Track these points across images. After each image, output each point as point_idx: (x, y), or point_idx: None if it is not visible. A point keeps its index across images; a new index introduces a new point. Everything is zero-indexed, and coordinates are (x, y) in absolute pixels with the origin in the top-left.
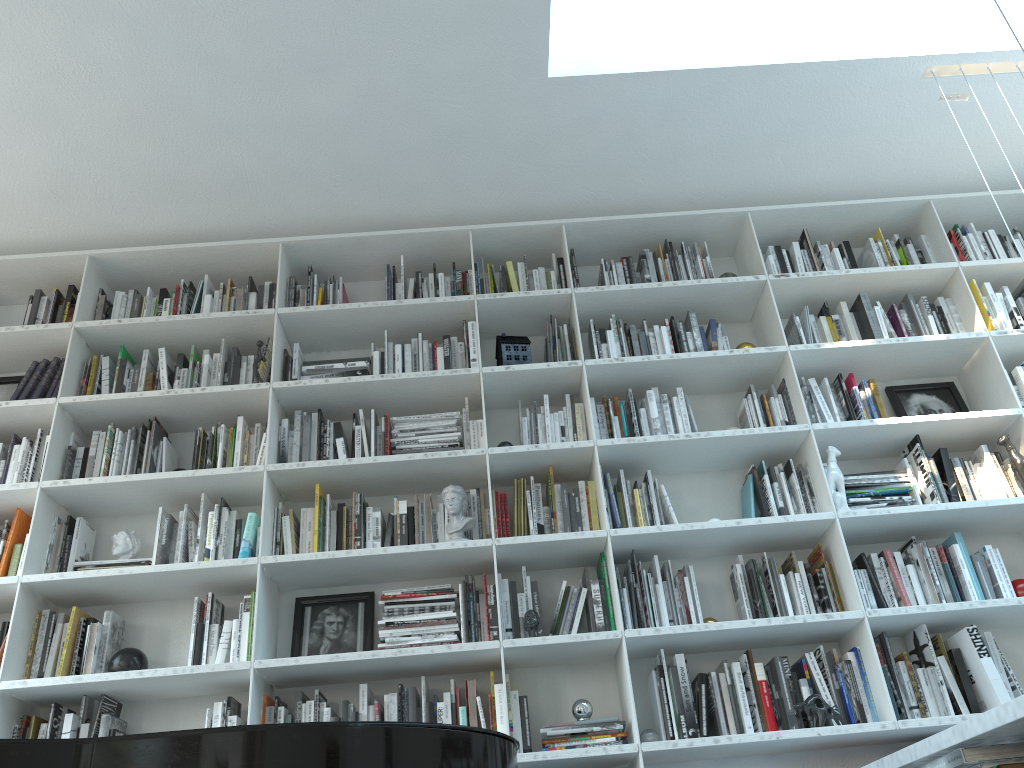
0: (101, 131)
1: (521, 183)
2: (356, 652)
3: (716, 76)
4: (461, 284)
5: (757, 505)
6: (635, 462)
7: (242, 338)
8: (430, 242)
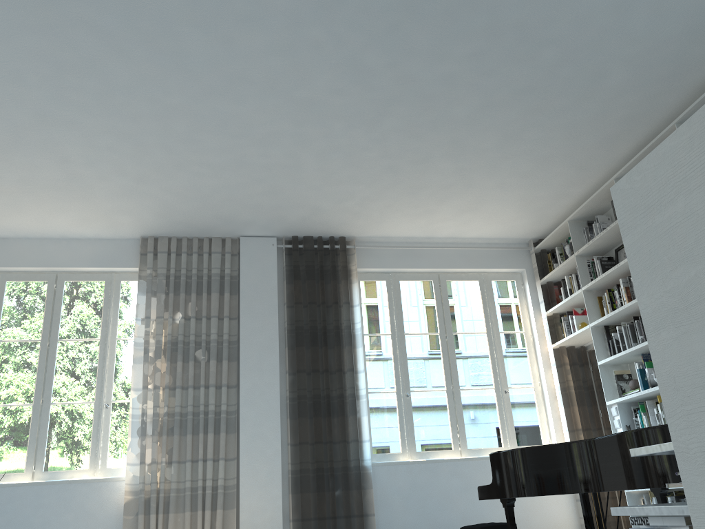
0: (566, 148)
1: None
2: None
3: None
4: None
5: None
6: None
7: None
8: None
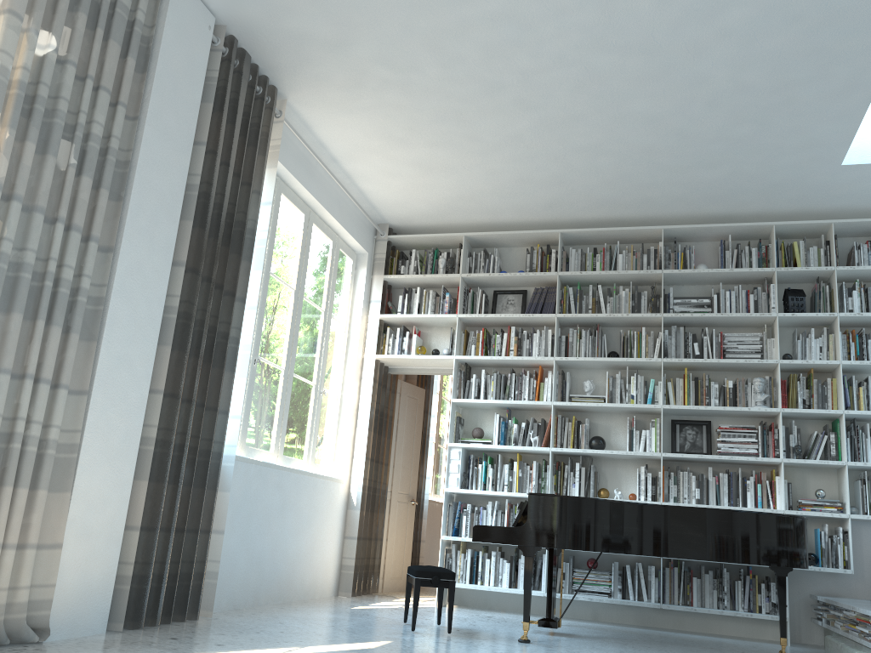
0: (585, 186)
1: (809, 200)
2: (710, 455)
3: None
4: (764, 254)
5: None
6: (861, 369)
7: (639, 280)
8: (748, 228)
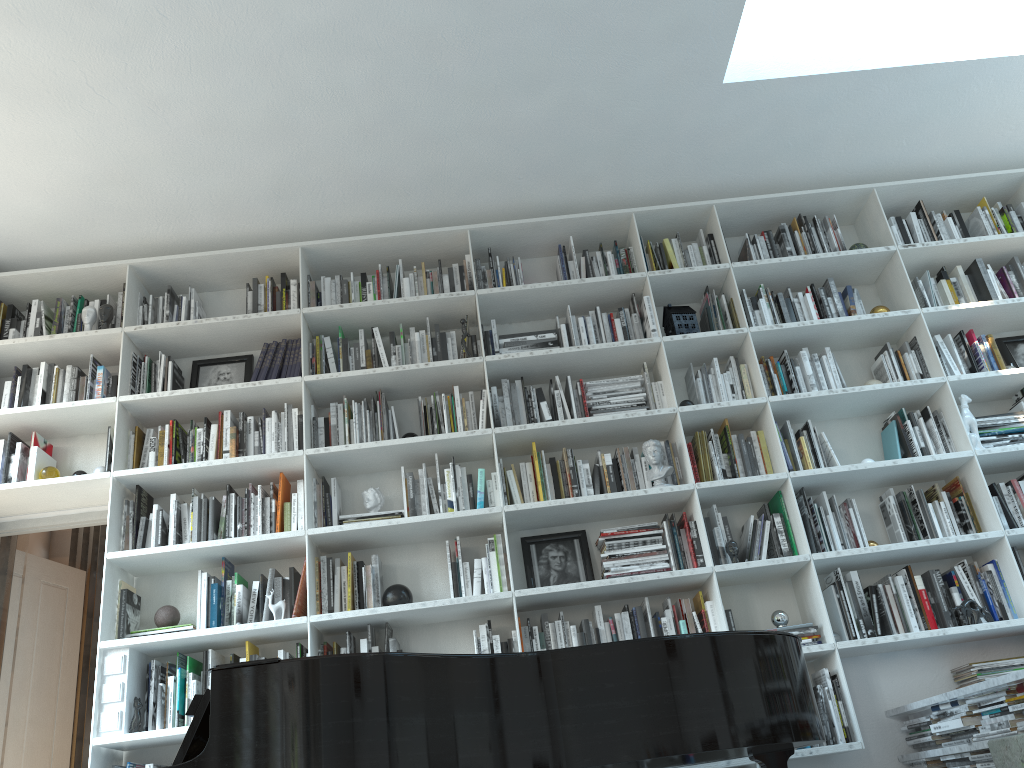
0: (331, 142)
1: (678, 169)
2: (596, 580)
3: (865, 76)
4: (626, 260)
5: (900, 446)
6: (794, 413)
7: (440, 316)
8: (596, 224)
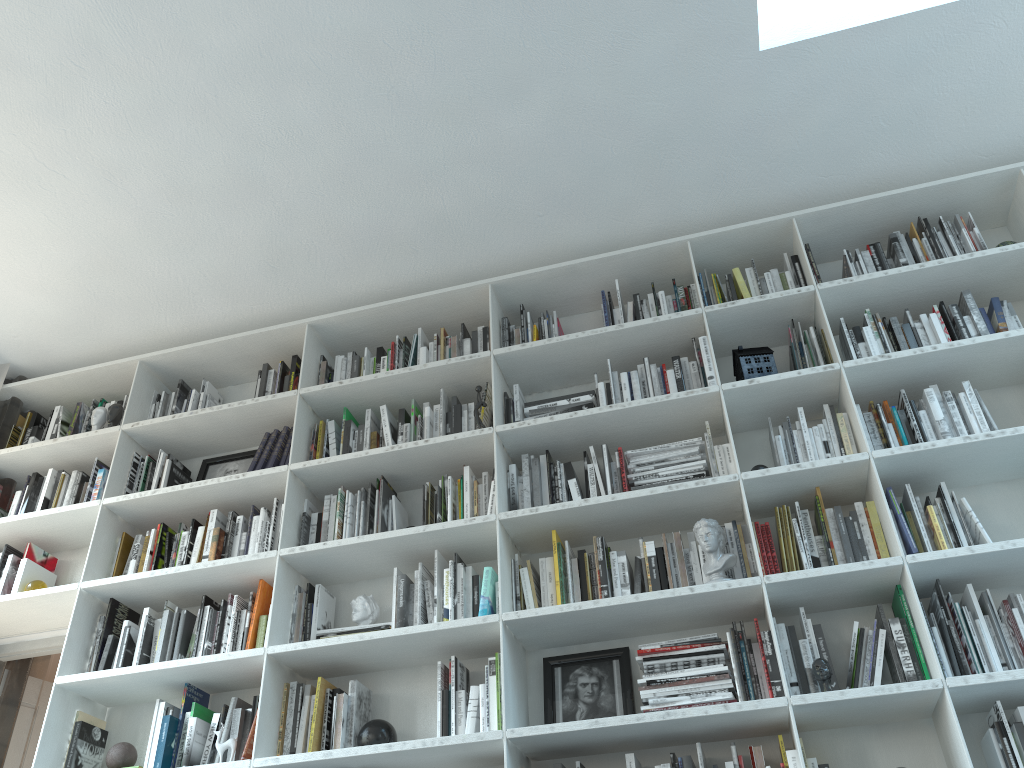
0: (307, 195)
1: (739, 180)
2: (617, 716)
3: (963, 10)
4: (684, 300)
5: None
6: (922, 475)
7: (460, 386)
8: (645, 260)
